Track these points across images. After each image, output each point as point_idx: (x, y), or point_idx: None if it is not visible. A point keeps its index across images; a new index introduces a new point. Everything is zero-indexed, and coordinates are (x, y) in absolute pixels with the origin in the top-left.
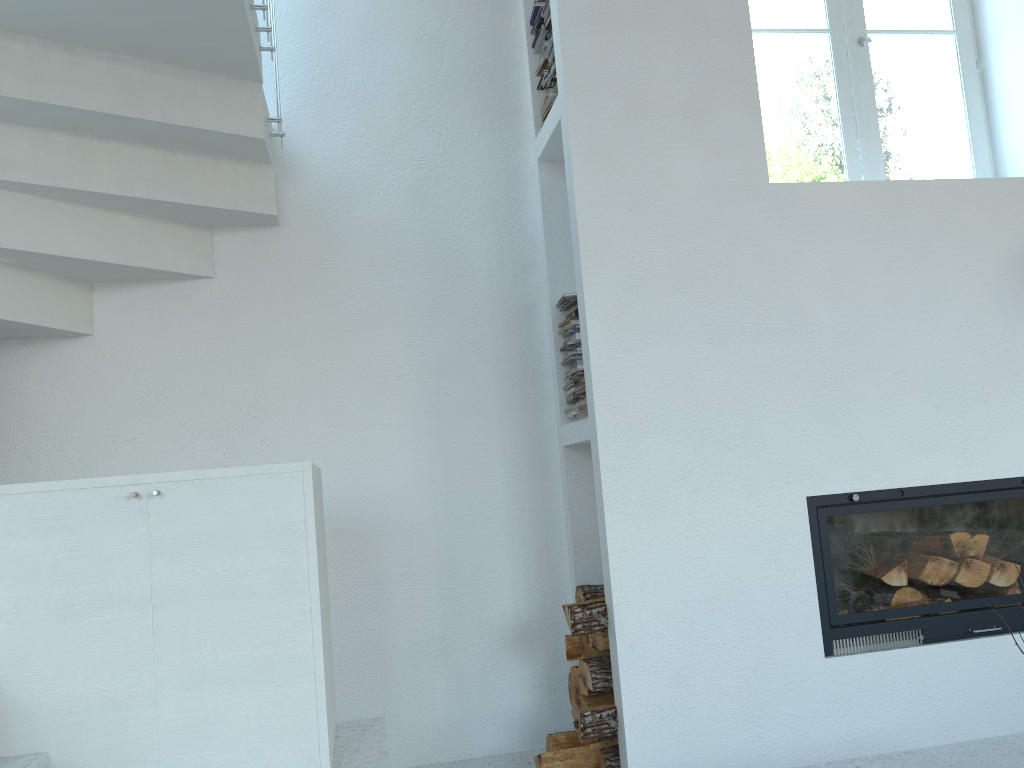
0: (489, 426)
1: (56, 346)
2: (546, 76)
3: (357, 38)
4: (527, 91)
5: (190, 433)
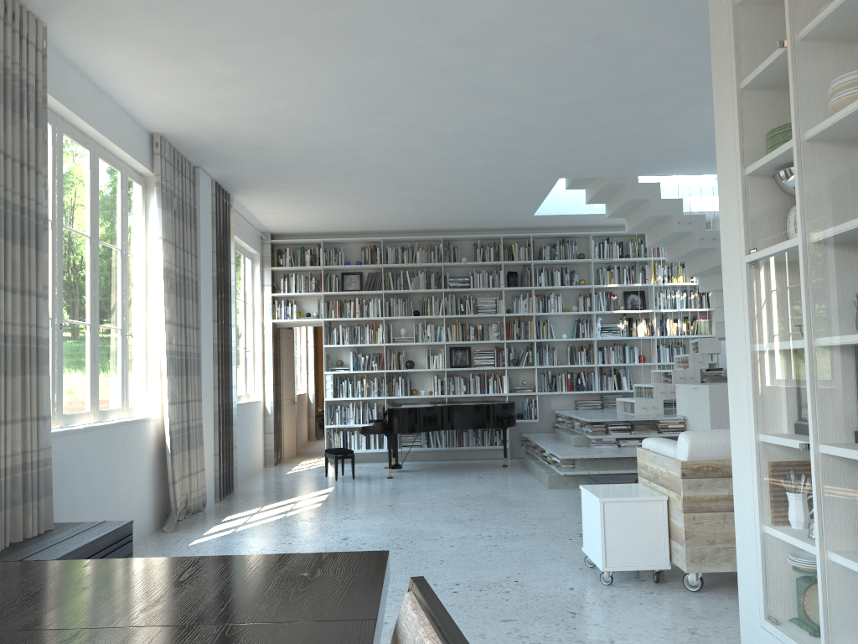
0: None
1: None
2: None
3: None
4: None
5: None
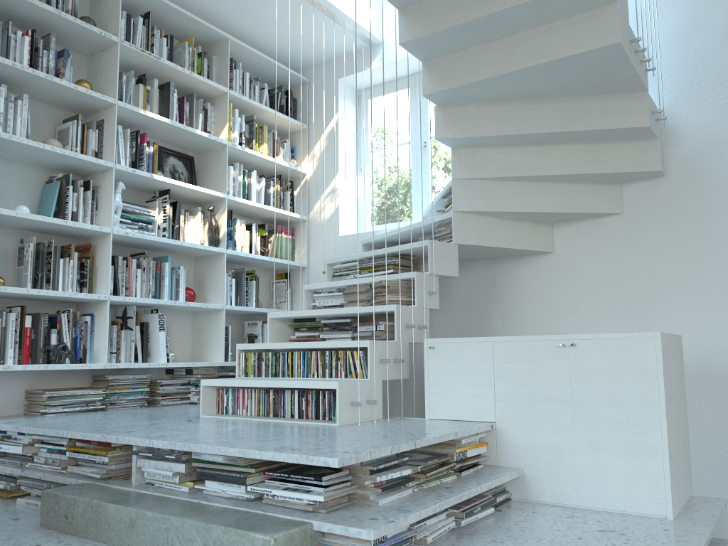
0: None
1: (534, 259)
2: None
3: (721, 38)
4: None
5: (608, 308)
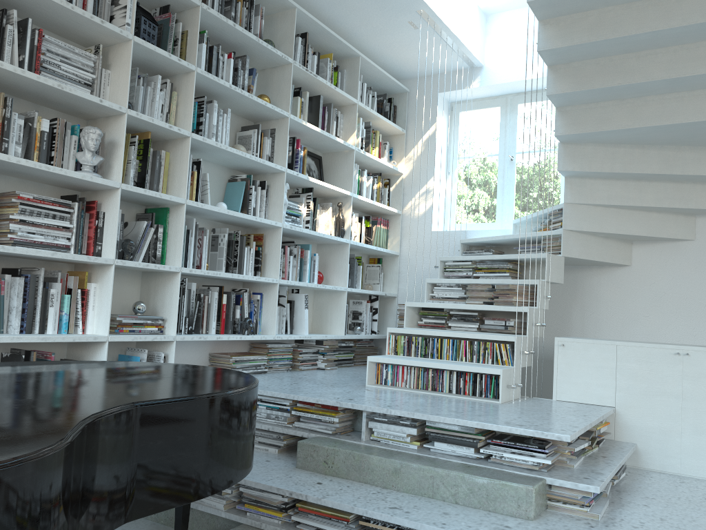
0: None
1: (613, 269)
2: None
3: None
4: None
5: (675, 316)
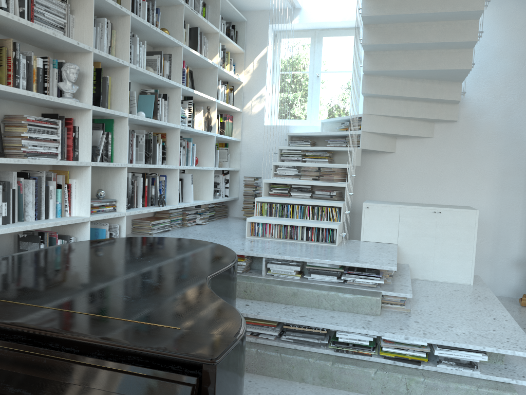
0: (519, 194)
1: (384, 155)
2: None
3: (492, 57)
4: None
5: (419, 184)
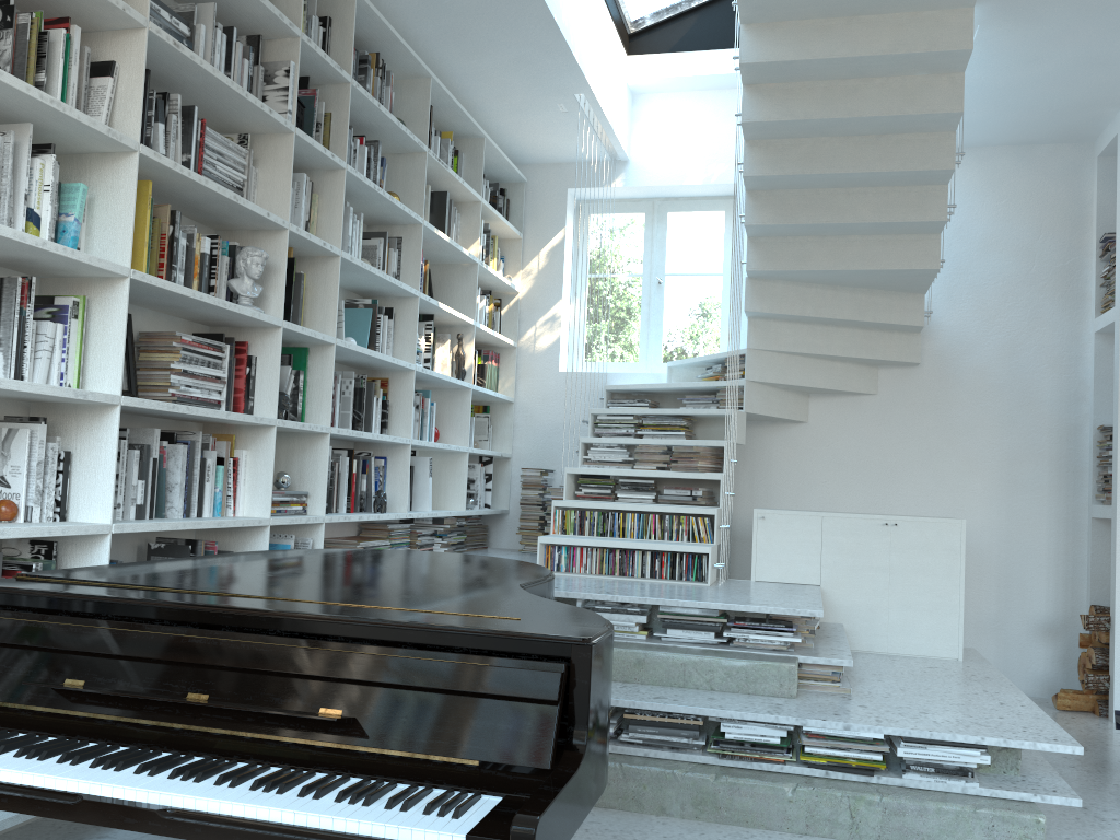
0: (1040, 498)
1: (787, 426)
2: (1107, 282)
3: (977, 250)
4: (1091, 284)
5: (856, 482)
